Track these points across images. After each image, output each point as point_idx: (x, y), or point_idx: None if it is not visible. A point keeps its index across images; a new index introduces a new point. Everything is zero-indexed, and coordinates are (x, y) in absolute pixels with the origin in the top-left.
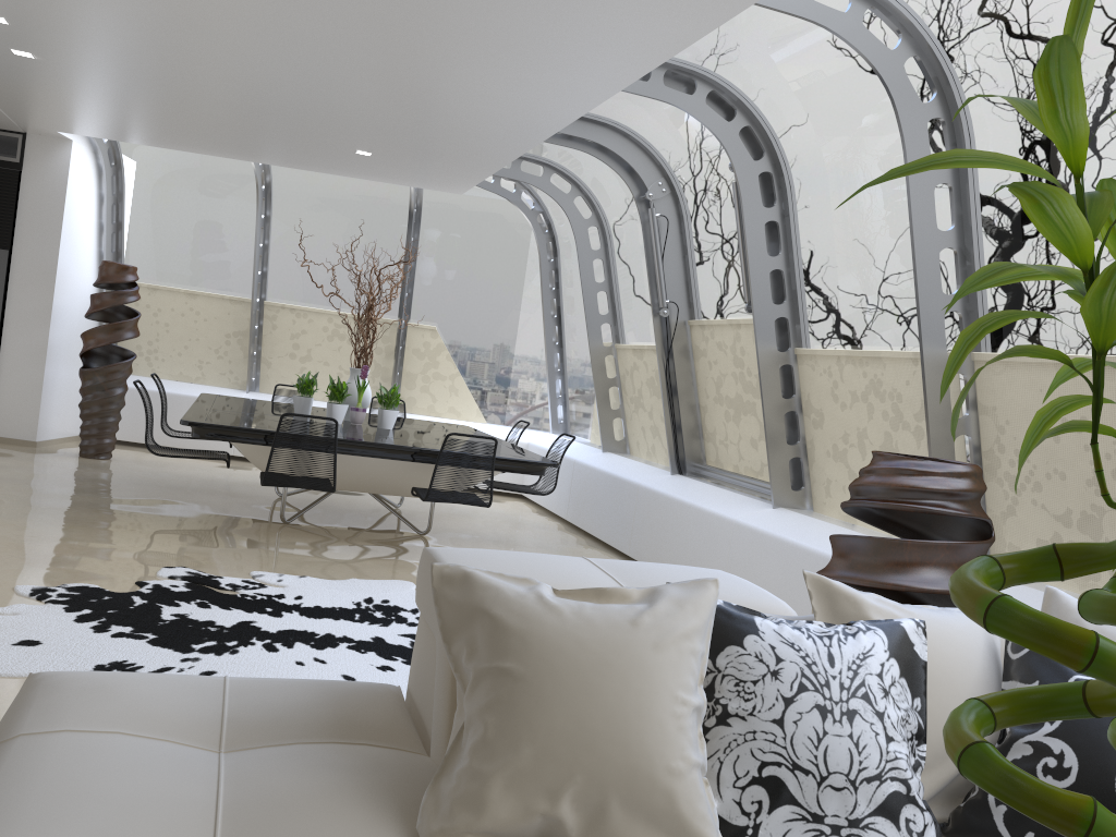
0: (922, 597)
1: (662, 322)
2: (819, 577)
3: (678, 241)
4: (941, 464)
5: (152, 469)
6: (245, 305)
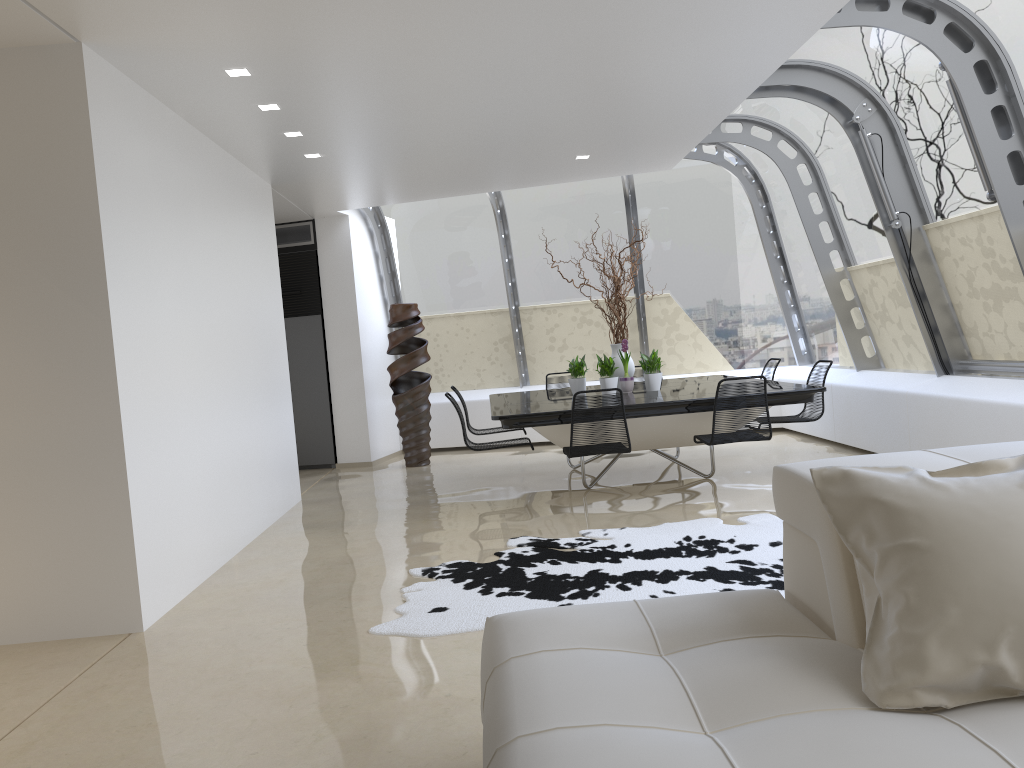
0: None
1: (895, 234)
2: None
3: (894, 153)
4: None
5: (463, 466)
6: (504, 314)
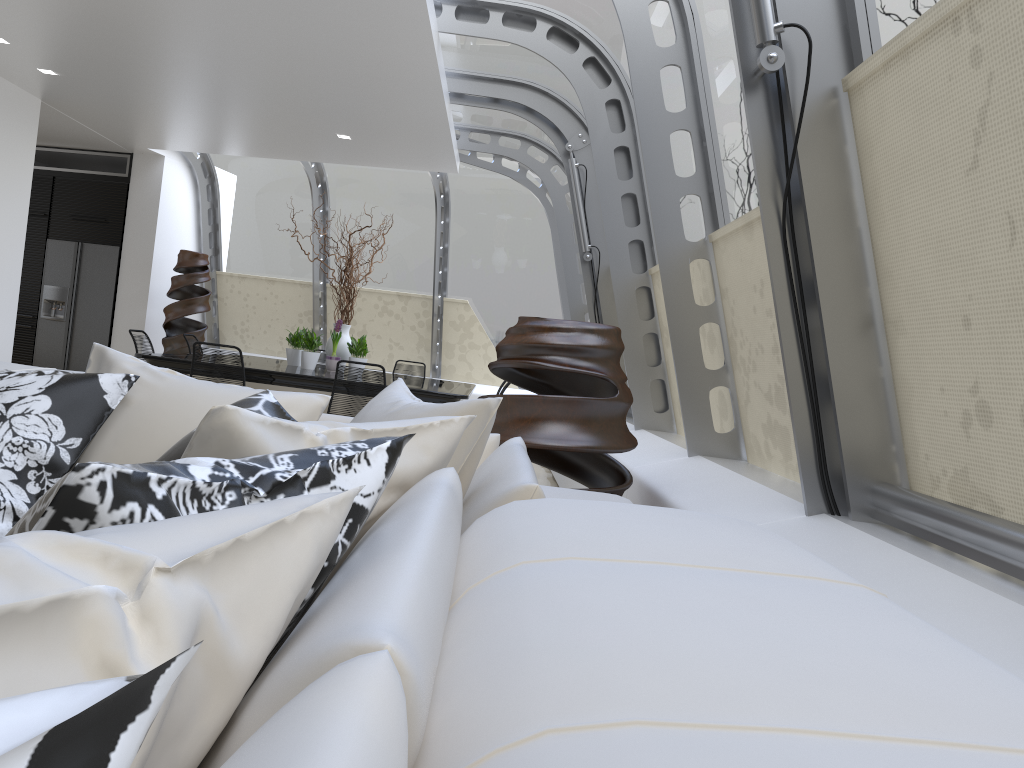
0: (602, 475)
1: (589, 267)
2: (102, 348)
3: None
4: (553, 321)
5: None
6: (312, 288)
